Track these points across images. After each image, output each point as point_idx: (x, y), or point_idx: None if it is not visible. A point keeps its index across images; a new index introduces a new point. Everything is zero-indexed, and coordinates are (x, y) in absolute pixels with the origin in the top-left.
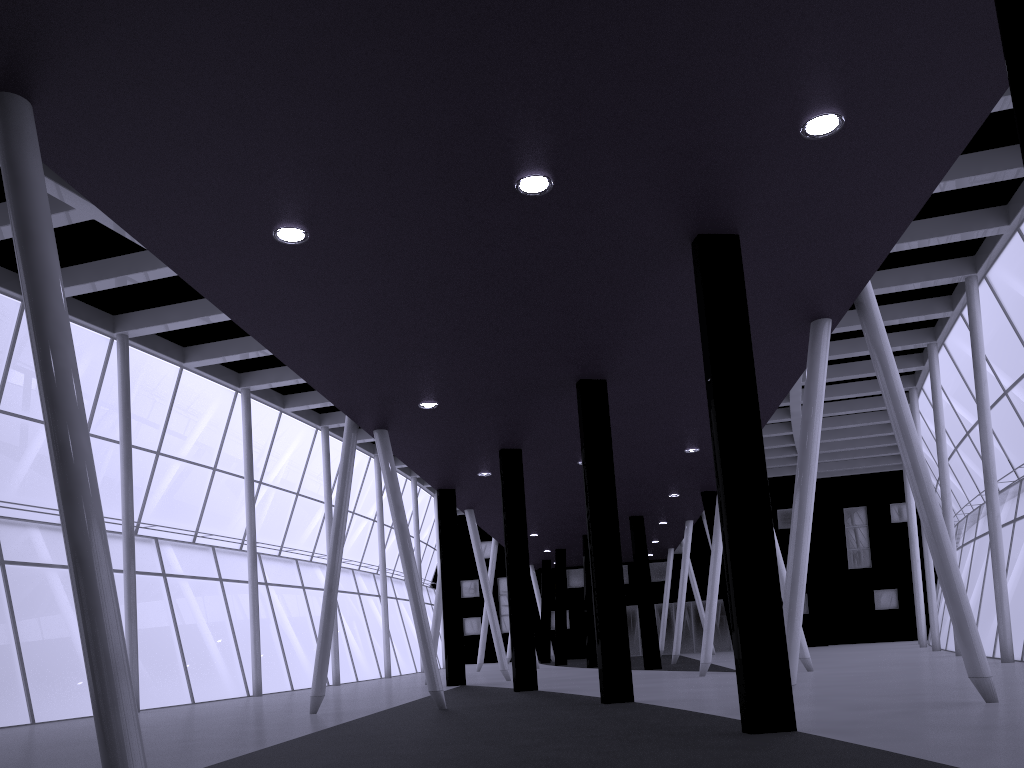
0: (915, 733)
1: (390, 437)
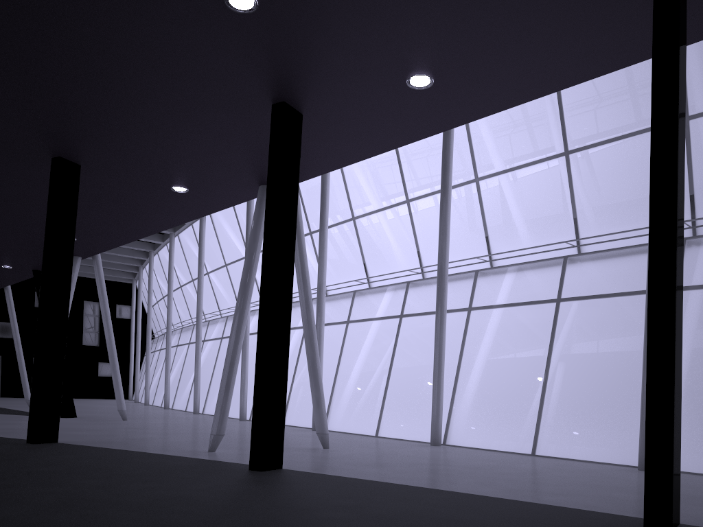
0: (355, 469)
1: None
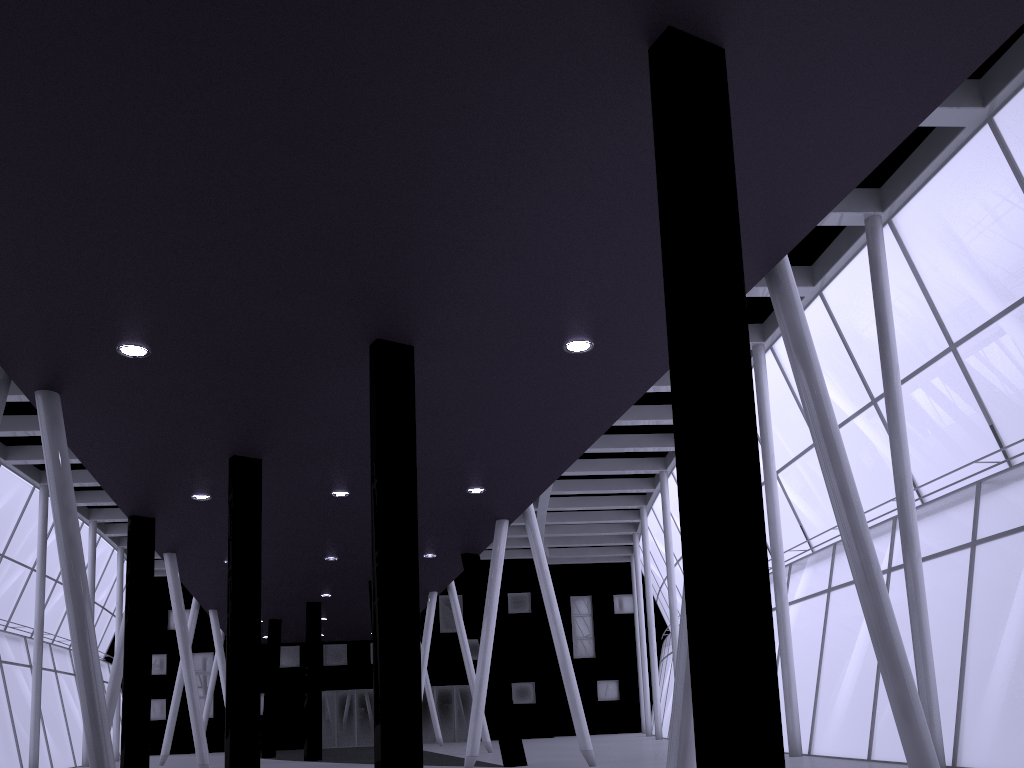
0: None
1: (63, 409)
